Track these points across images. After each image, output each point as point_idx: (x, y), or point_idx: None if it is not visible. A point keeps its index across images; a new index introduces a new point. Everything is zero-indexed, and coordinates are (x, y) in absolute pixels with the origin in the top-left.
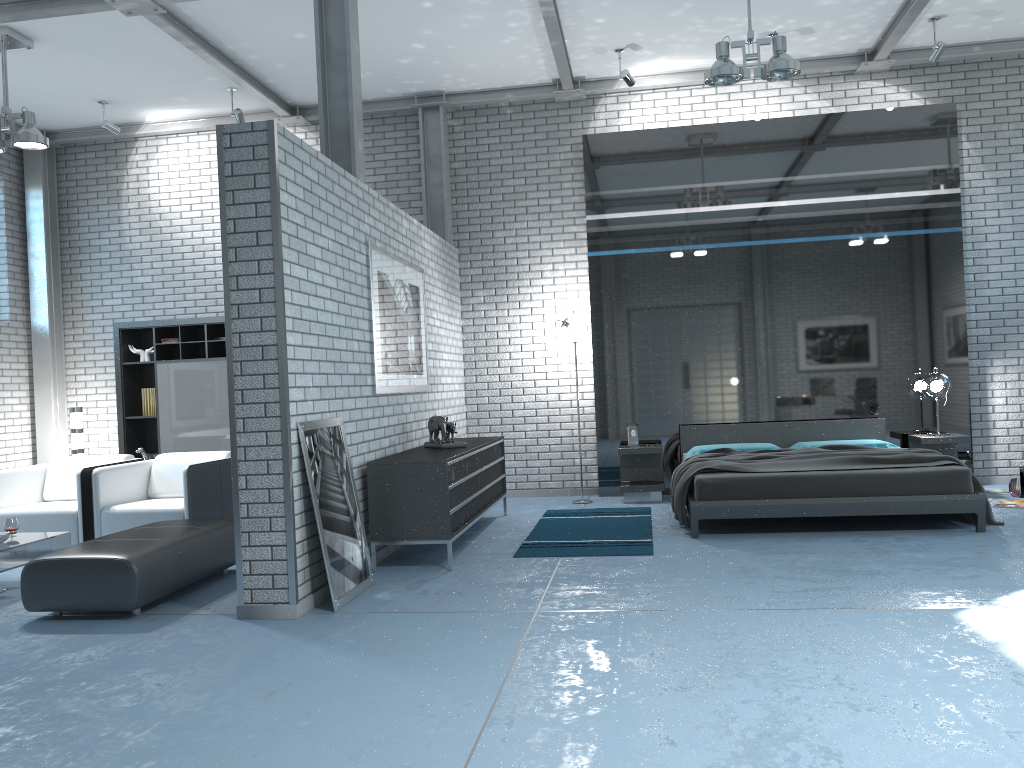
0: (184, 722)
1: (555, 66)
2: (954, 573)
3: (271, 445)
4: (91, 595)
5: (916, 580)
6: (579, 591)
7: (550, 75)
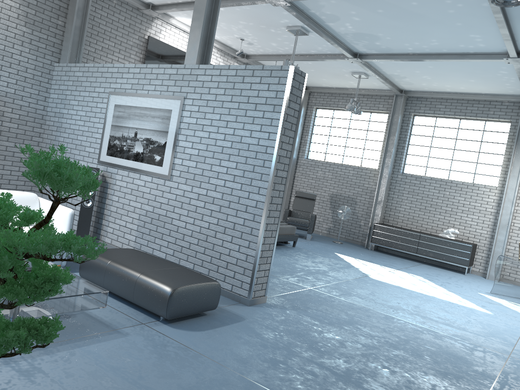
0: (388, 345)
1: (165, 2)
2: (334, 264)
3: (275, 224)
4: (201, 304)
5: (336, 267)
6: (291, 278)
7: (154, 1)
